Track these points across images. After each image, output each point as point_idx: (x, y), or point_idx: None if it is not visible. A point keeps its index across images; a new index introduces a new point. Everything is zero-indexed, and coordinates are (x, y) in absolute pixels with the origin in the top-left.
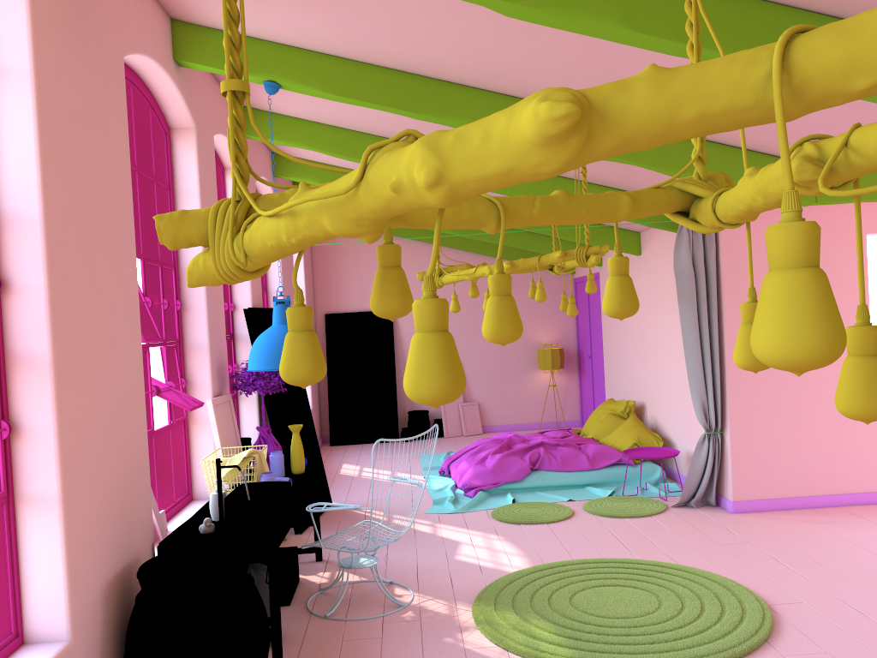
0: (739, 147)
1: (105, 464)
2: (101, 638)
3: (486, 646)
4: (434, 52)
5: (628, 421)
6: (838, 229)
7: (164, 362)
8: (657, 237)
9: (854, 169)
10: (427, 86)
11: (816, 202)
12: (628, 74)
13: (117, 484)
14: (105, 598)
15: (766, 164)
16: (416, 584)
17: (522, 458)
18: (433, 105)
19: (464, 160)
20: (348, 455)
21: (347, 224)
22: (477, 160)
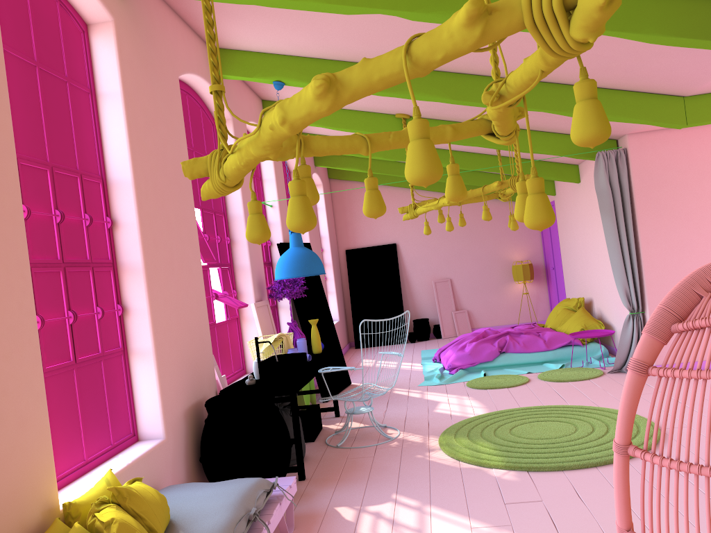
0: (621, 90)
1: (181, 335)
2: (184, 442)
3: (444, 459)
4: (383, 48)
5: (577, 313)
6: None
7: (220, 279)
8: (589, 167)
9: (511, 94)
10: None
11: (687, 125)
12: (519, 46)
13: (190, 348)
14: (186, 418)
15: (644, 100)
16: (403, 427)
17: (493, 344)
18: None
19: (293, 110)
20: (367, 353)
21: (260, 150)
22: (297, 109)
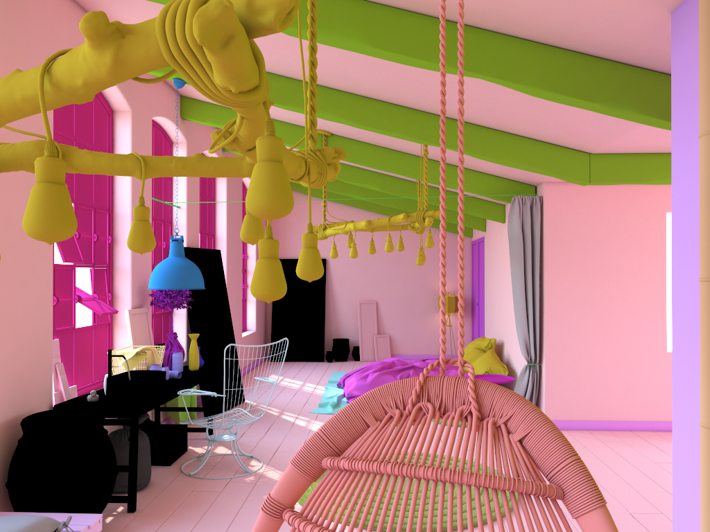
0: (529, 138)
1: (4, 342)
2: None
3: None
4: (286, 60)
5: (485, 354)
6: (643, 207)
7: (92, 280)
8: None
9: (242, 138)
10: (291, 84)
11: (590, 182)
12: (419, 79)
13: (15, 357)
14: None
15: (551, 151)
16: (269, 459)
17: (395, 377)
18: (294, 99)
19: None
20: (279, 368)
21: None
22: None
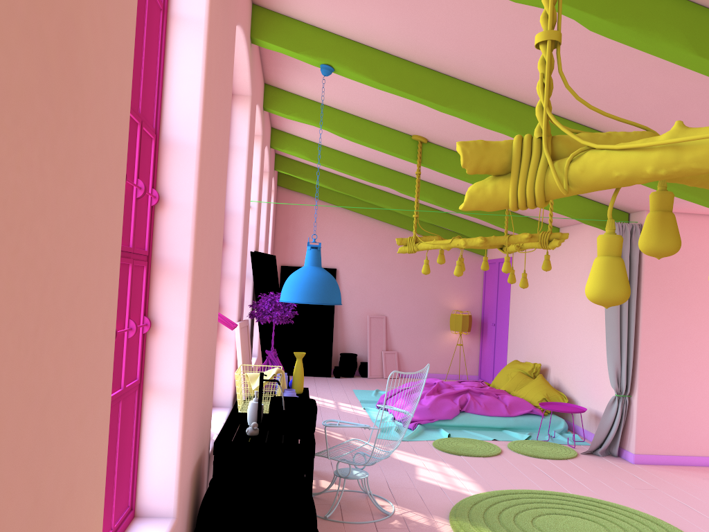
0: None
1: (201, 366)
2: (186, 518)
3: None
4: (475, 58)
5: (537, 380)
6: None
7: None
8: (577, 233)
9: None
10: (454, 85)
11: None
12: (637, 94)
13: (203, 384)
14: (191, 483)
15: None
16: (392, 497)
17: (453, 401)
18: (457, 101)
19: None
20: None
21: None
22: None
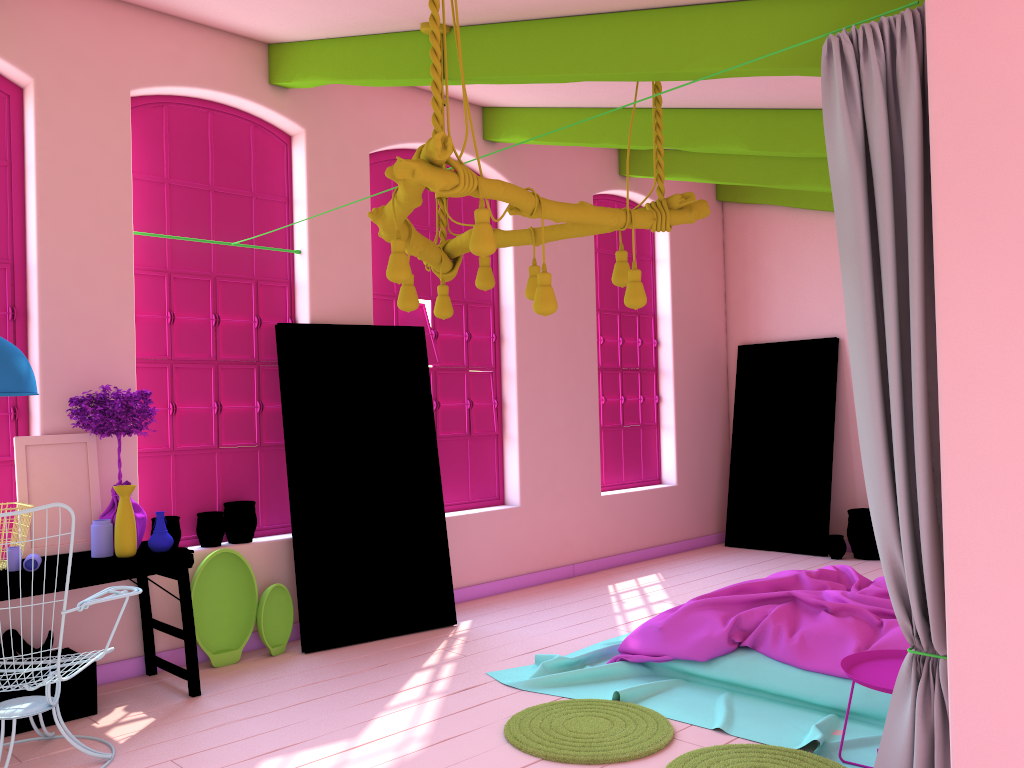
0: None
1: None
2: None
3: None
4: None
5: None
6: None
7: None
8: None
9: None
10: None
11: None
12: None
13: None
14: None
15: None
16: None
17: (729, 619)
18: None
19: None
20: (701, 563)
21: None
22: None
